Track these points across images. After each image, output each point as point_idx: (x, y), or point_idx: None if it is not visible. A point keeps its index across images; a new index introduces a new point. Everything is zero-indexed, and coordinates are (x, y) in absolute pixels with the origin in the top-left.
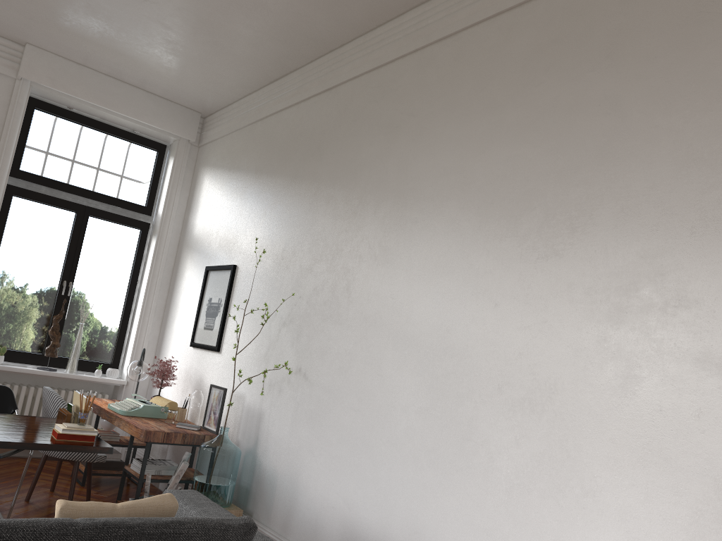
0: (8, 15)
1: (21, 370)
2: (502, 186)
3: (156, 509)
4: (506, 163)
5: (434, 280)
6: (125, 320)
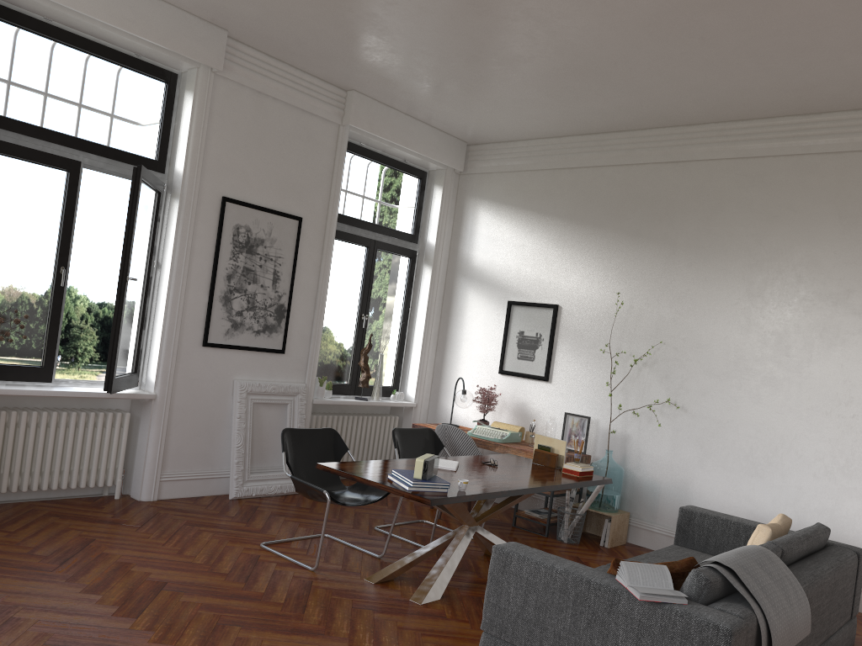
0: (369, 75)
1: (352, 403)
2: None
3: (788, 524)
4: None
5: (834, 347)
6: (402, 346)
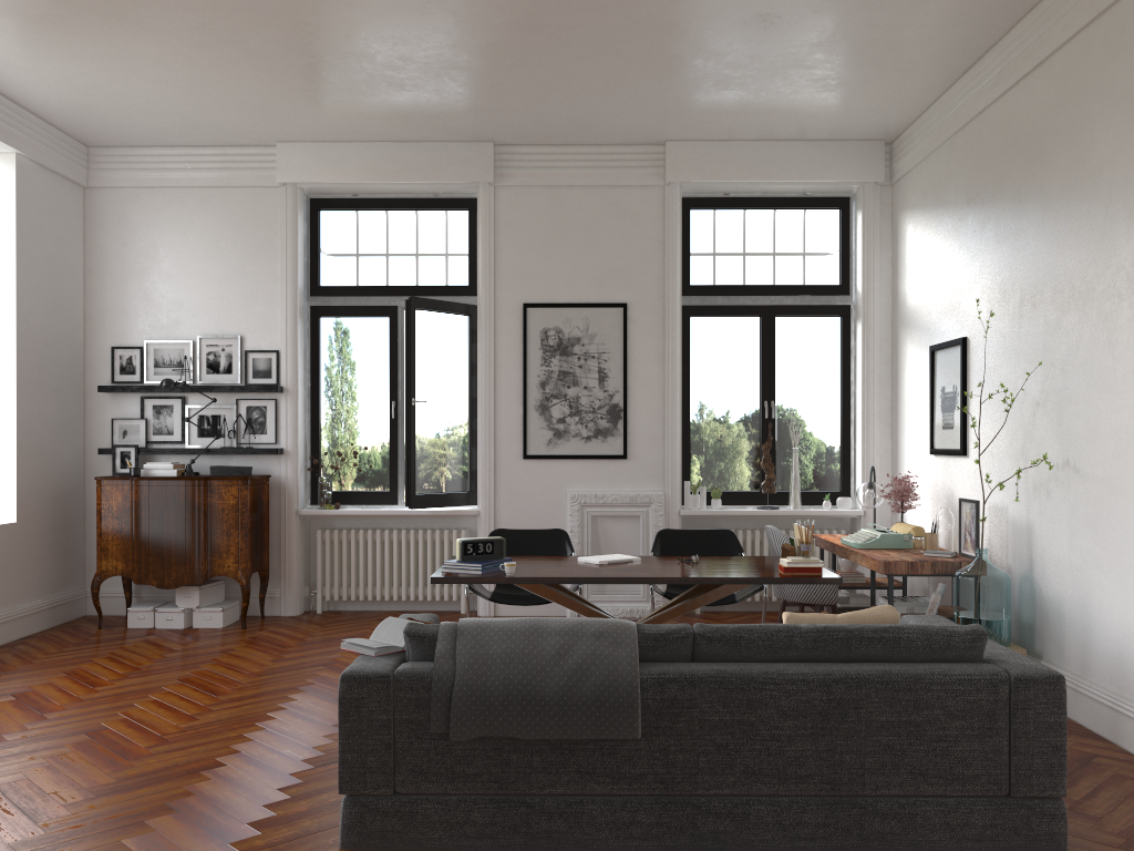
0: (641, 122)
1: (741, 513)
2: None
3: (875, 619)
4: None
5: None
6: (845, 435)
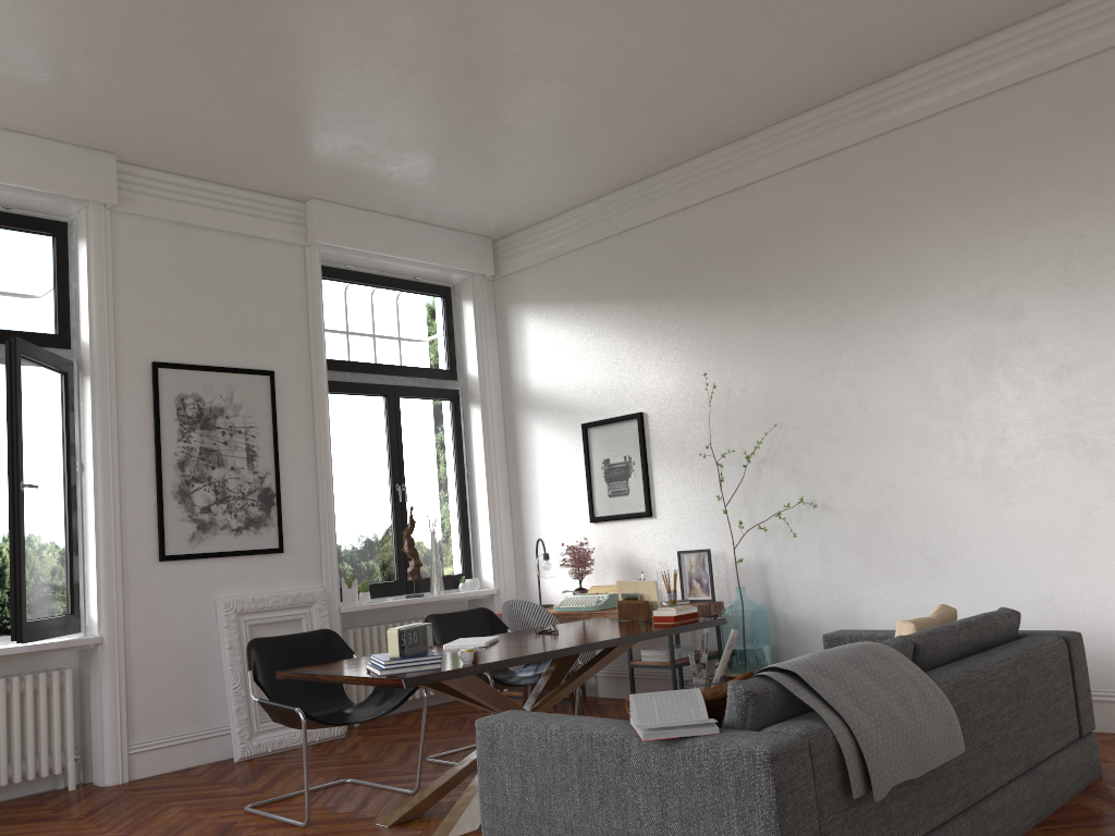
0: (317, 171)
1: (399, 603)
2: (1057, 265)
3: (950, 615)
4: (1055, 242)
5: (993, 371)
6: (464, 517)
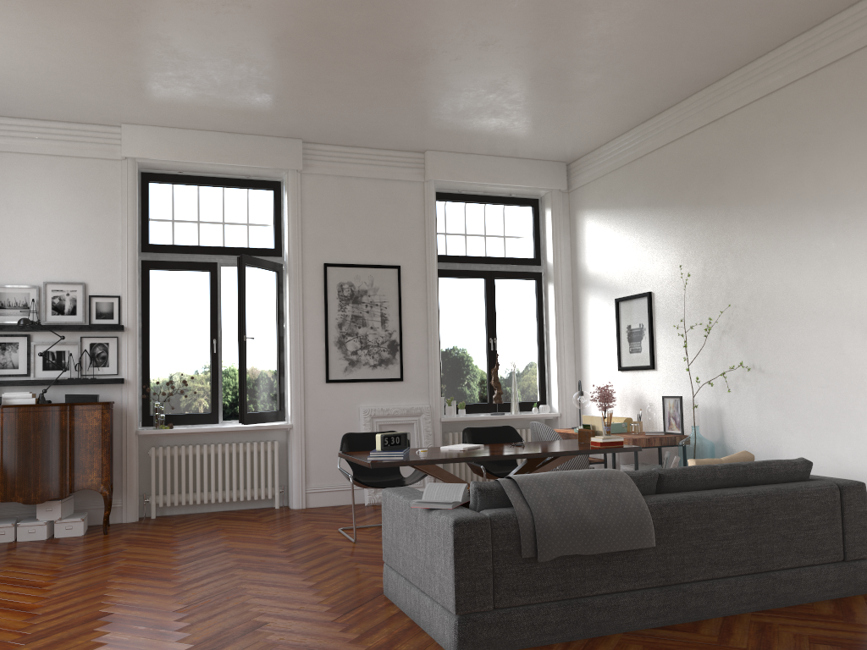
0: (421, 135)
1: (482, 418)
2: None
3: (743, 459)
4: None
5: None
6: (541, 362)
